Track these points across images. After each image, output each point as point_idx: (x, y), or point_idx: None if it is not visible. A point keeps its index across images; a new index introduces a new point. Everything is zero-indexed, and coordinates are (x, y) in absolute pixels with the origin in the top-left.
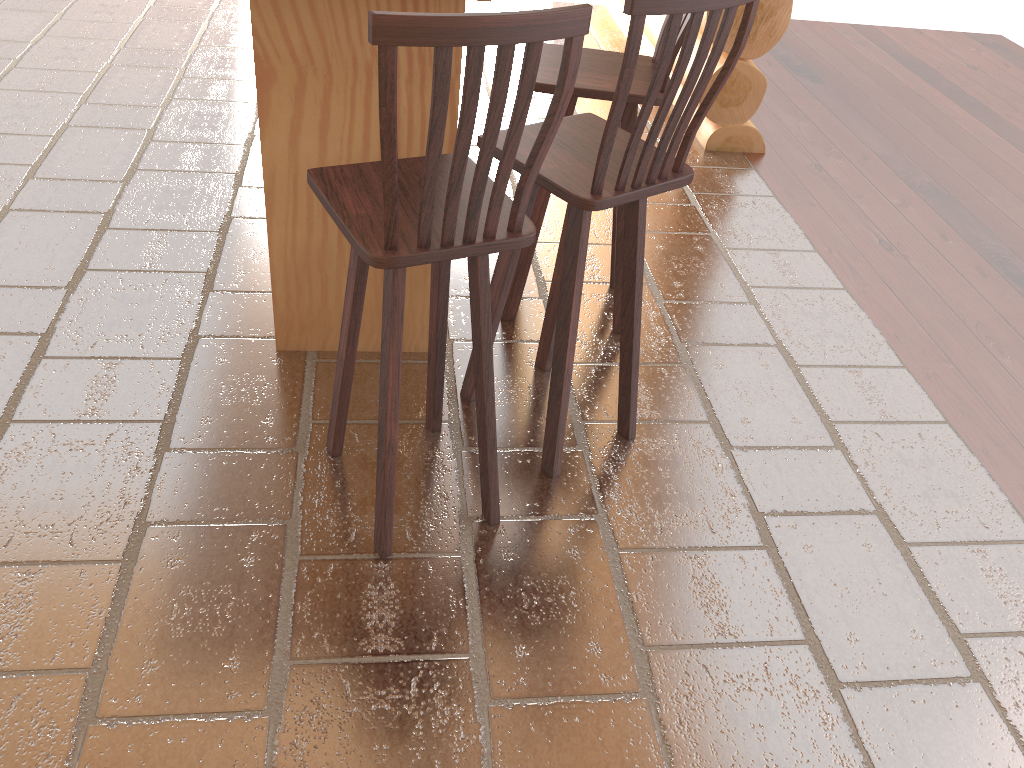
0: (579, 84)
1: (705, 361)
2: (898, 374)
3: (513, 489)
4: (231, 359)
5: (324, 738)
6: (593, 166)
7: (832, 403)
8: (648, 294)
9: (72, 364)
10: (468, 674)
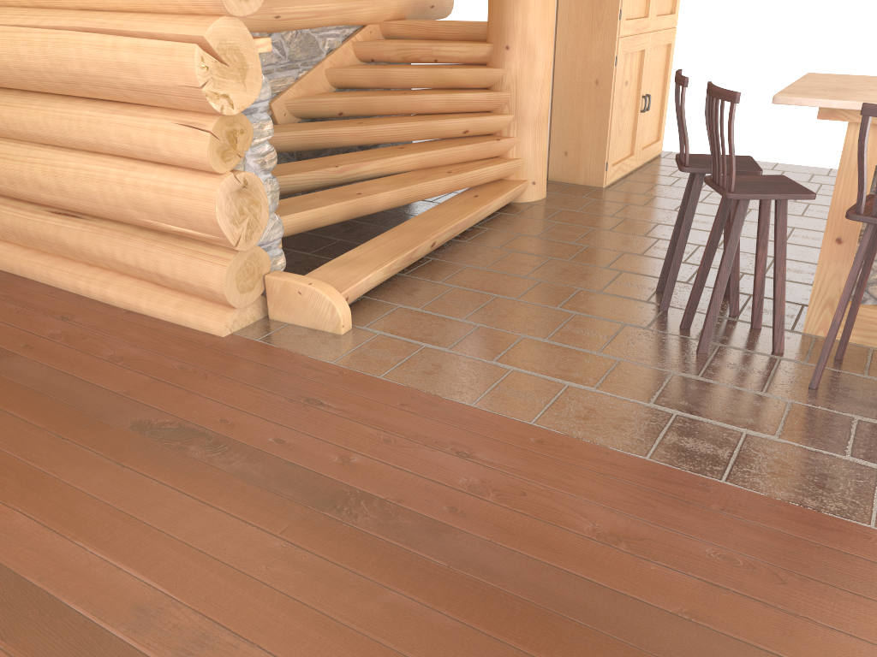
0: (867, 200)
1: (764, 401)
2: (714, 471)
3: (677, 318)
4: (809, 291)
5: (590, 270)
6: (740, 182)
7: (693, 424)
8: (868, 416)
9: (813, 268)
10: (592, 289)
